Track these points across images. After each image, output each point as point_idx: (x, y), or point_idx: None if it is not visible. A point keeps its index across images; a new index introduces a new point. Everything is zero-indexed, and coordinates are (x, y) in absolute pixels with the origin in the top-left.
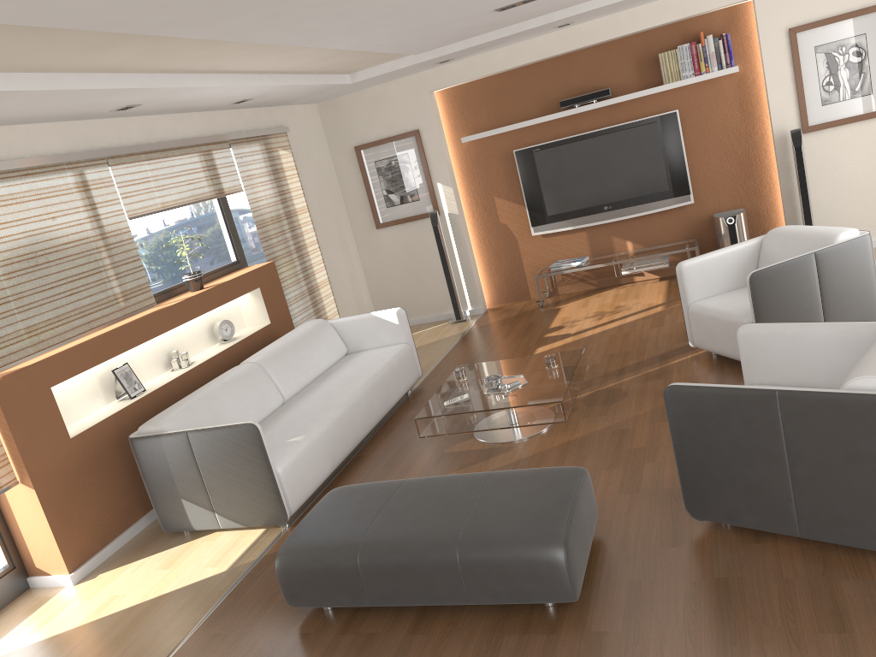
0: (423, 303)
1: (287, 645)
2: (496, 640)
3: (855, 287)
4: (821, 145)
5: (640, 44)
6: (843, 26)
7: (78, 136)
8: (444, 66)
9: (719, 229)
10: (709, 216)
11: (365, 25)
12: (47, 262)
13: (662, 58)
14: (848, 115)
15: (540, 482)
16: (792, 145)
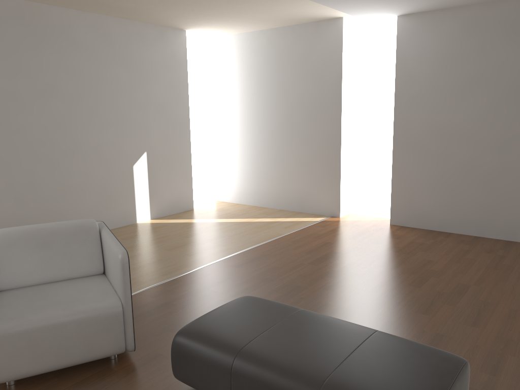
0: None
1: None
2: None
3: None
4: None
5: None
6: None
7: None
8: None
9: None
10: None
11: None
12: None
13: None
14: None
15: (223, 320)
16: None
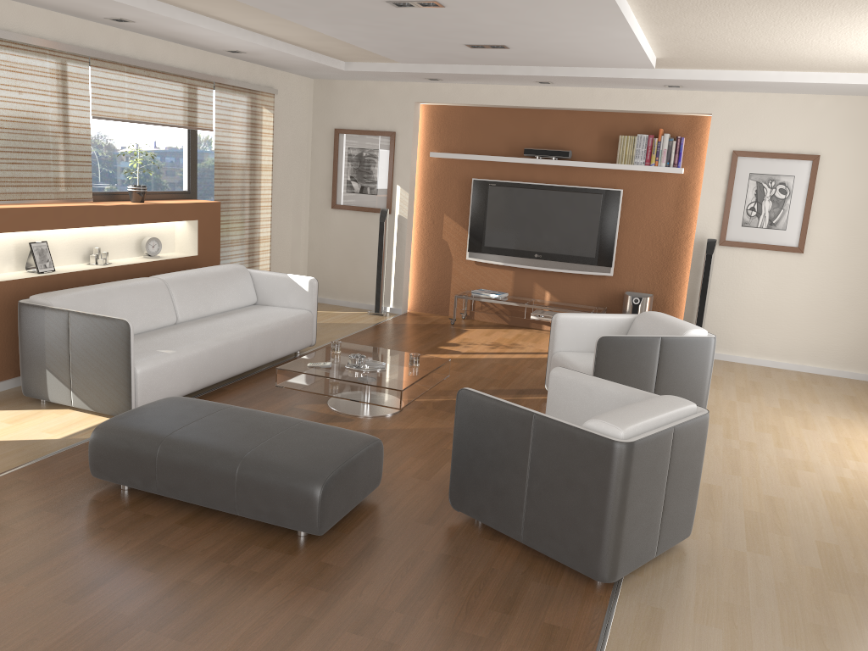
0: (351, 288)
1: (75, 504)
2: (243, 546)
3: (688, 378)
4: (731, 260)
5: (608, 121)
6: (778, 163)
7: (69, 30)
8: (434, 84)
9: (625, 306)
10: (622, 292)
11: (340, 18)
12: (0, 127)
13: (621, 140)
14: (760, 242)
15: (335, 437)
16: (705, 251)
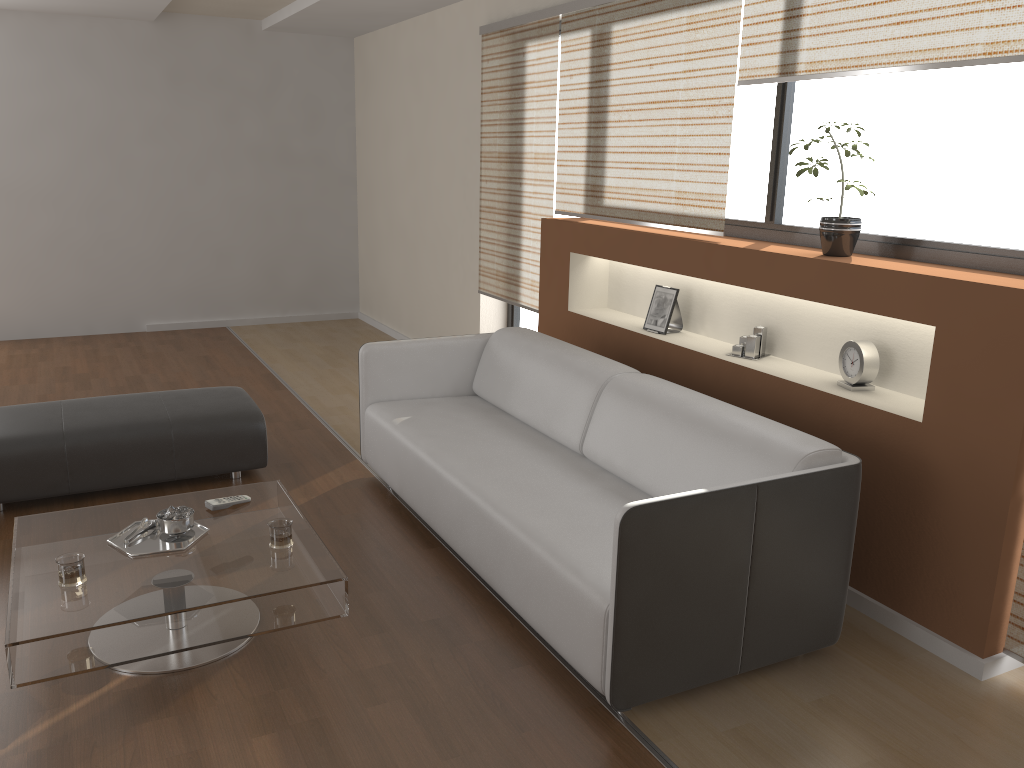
0: None
1: None
2: None
3: None
4: None
5: None
6: None
7: None
8: None
9: None
10: None
11: None
12: (628, 120)
13: None
14: None
15: None
16: None
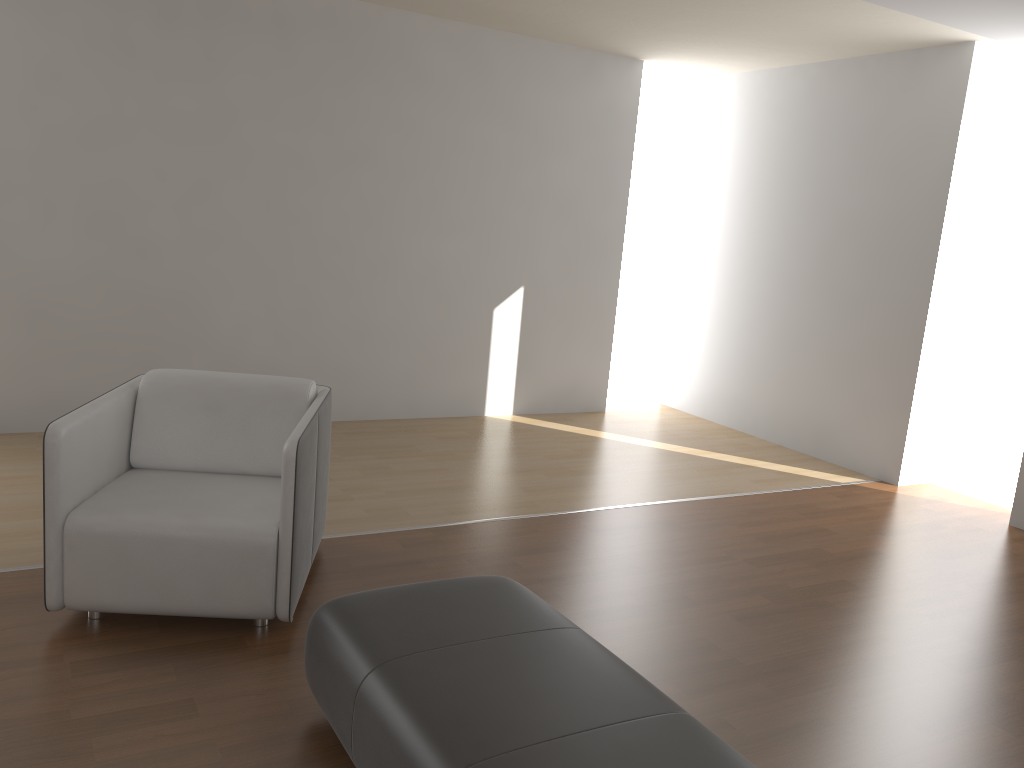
0: None
1: None
2: None
3: None
4: None
5: None
6: None
7: None
8: None
9: None
10: None
11: None
12: None
13: None
14: None
15: (407, 604)
16: None
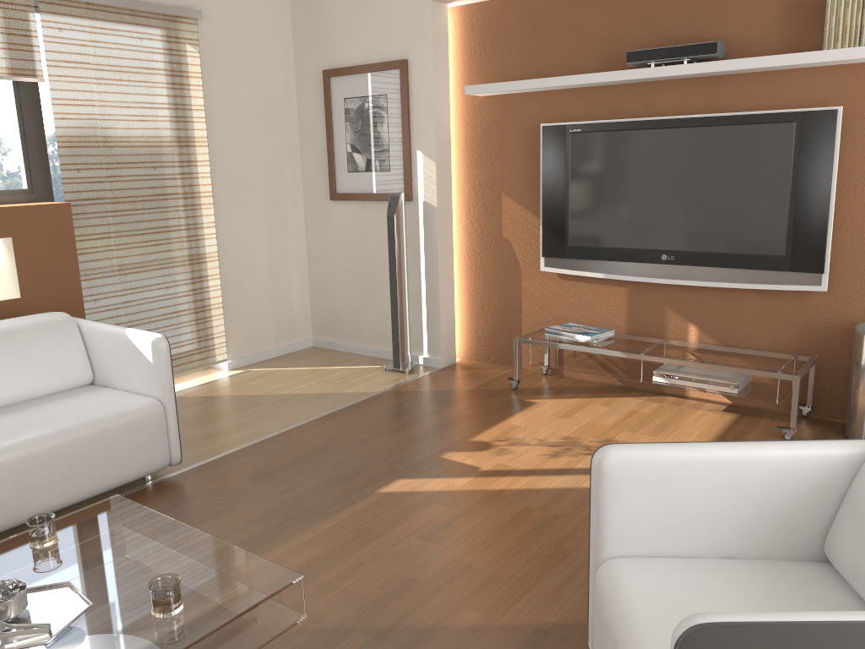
0: (369, 325)
1: None
2: None
3: None
4: None
5: None
6: None
7: None
8: None
9: (858, 356)
10: (852, 324)
11: None
12: None
13: None
14: None
15: None
16: None
